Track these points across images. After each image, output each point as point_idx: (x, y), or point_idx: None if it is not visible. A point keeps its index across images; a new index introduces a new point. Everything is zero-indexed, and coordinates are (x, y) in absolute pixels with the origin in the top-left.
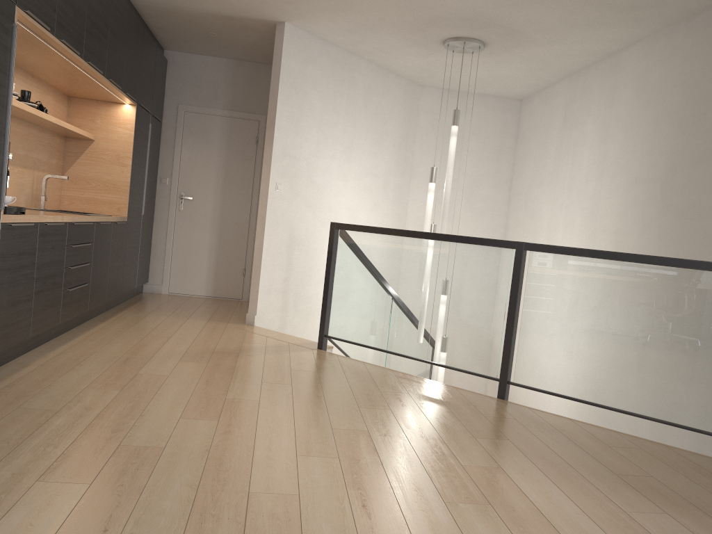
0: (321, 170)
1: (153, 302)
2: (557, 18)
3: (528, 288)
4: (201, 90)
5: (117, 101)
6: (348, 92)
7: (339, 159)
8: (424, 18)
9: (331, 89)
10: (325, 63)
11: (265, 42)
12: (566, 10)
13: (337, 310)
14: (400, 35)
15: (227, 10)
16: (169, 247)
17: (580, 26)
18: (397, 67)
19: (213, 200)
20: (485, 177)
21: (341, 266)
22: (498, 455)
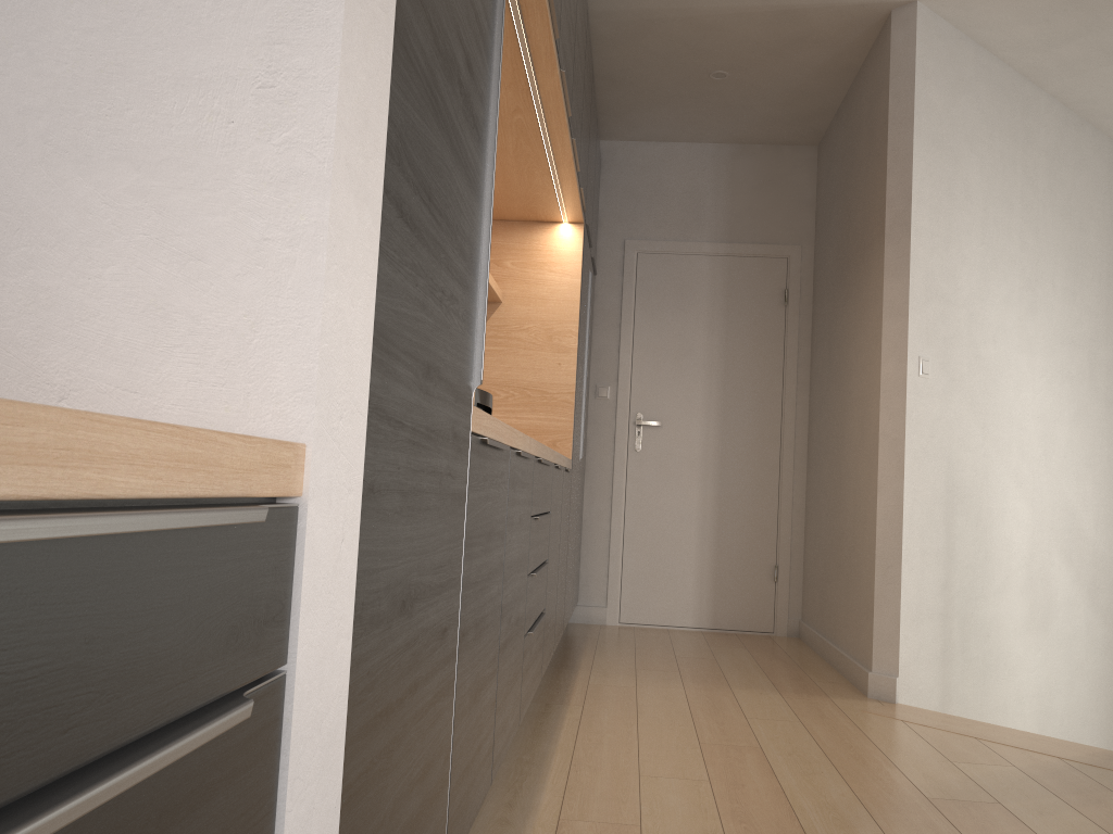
0: (990, 330)
1: (613, 647)
2: None
3: None
4: (667, 209)
5: (549, 215)
6: (1023, 159)
7: (1018, 306)
8: None
9: (996, 151)
10: (983, 95)
11: (830, 77)
12: None
13: None
14: None
15: None
16: (617, 527)
17: None
18: (1112, 103)
19: (701, 425)
20: None
21: None
22: None
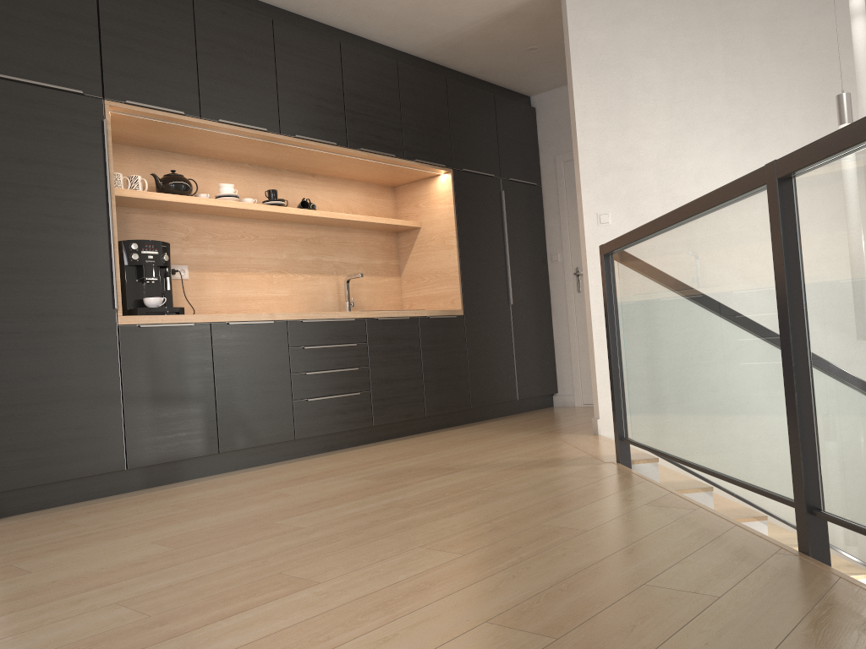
0: (691, 175)
1: (530, 416)
2: None
3: (805, 266)
4: None
5: (427, 173)
6: (725, 37)
7: (730, 149)
8: None
9: (683, 45)
10: (659, 11)
11: None
12: None
13: (625, 391)
14: None
15: (489, 7)
16: (573, 343)
17: None
18: None
19: None
20: None
21: (618, 315)
22: None
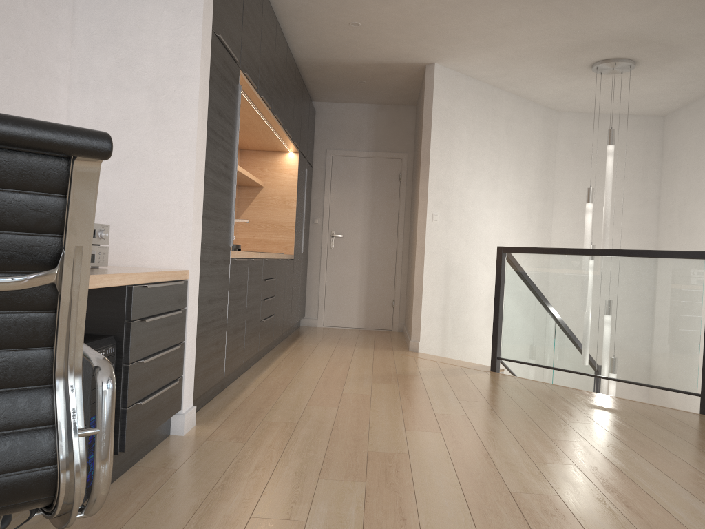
0: (471, 200)
1: (315, 334)
2: None
3: None
4: (346, 135)
5: (283, 149)
6: (492, 123)
7: (487, 188)
8: (576, 44)
9: (477, 121)
10: (470, 98)
11: (410, 84)
12: None
13: (509, 332)
14: (548, 63)
15: (382, 57)
16: (322, 283)
17: None
18: (537, 95)
19: (361, 236)
20: (631, 197)
21: (511, 289)
22: None
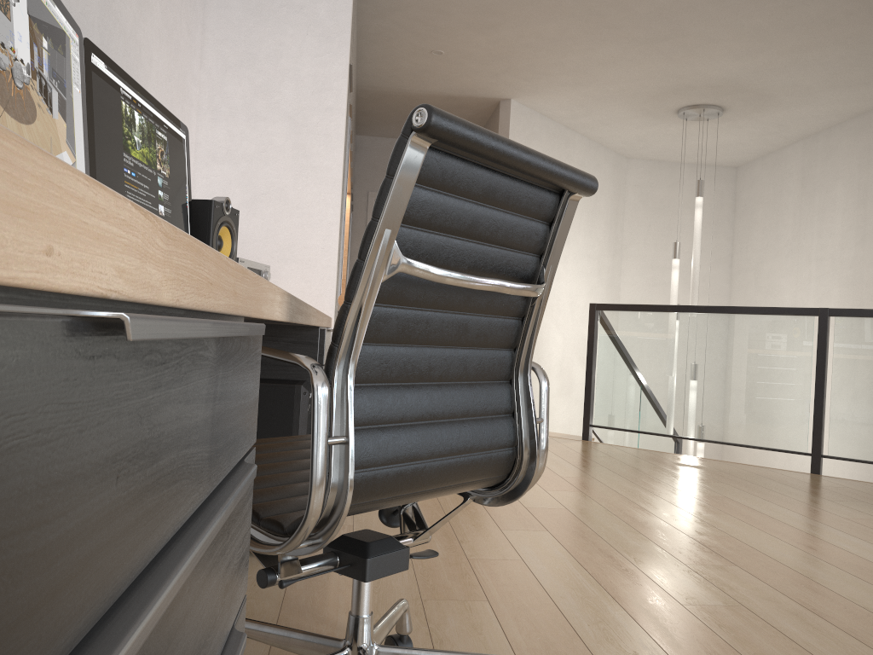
0: None
1: None
2: (816, 80)
3: (837, 355)
4: None
5: None
6: None
7: None
8: (669, 87)
9: None
10: (544, 139)
11: (475, 120)
12: (830, 71)
13: (603, 396)
14: (633, 105)
15: (454, 90)
16: None
17: (838, 86)
18: (610, 139)
19: None
20: (703, 254)
21: (605, 349)
22: (868, 511)
